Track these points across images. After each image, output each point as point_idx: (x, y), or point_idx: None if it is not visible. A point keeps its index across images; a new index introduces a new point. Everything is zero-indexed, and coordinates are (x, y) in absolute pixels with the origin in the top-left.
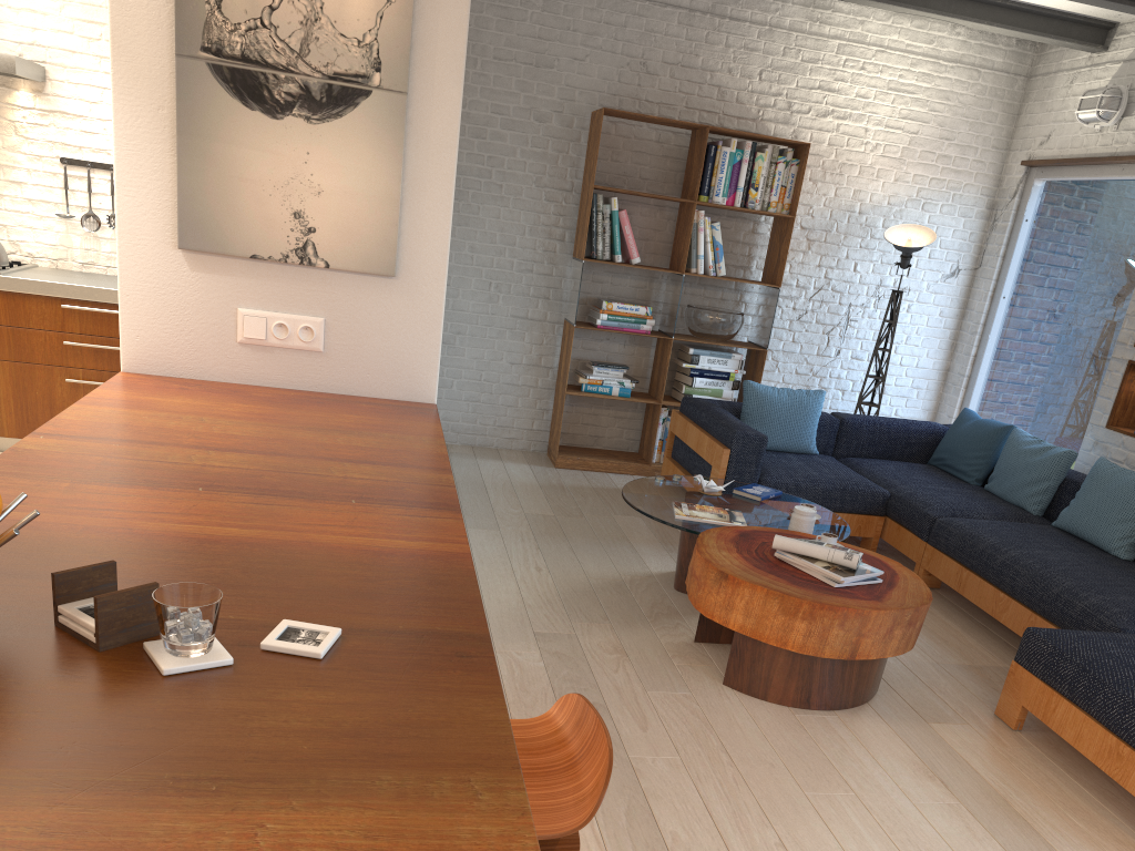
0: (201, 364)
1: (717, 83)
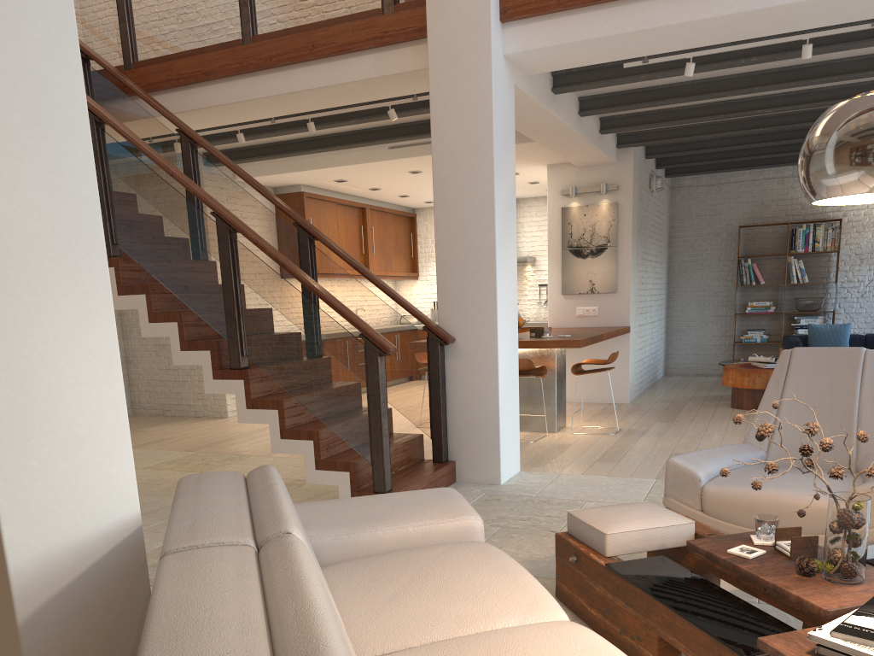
0: (567, 323)
1: (799, 202)
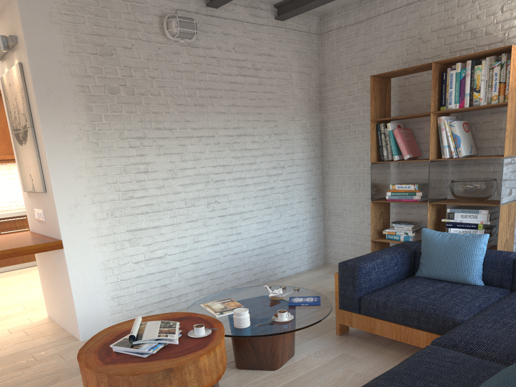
0: (35, 227)
1: (469, 28)
